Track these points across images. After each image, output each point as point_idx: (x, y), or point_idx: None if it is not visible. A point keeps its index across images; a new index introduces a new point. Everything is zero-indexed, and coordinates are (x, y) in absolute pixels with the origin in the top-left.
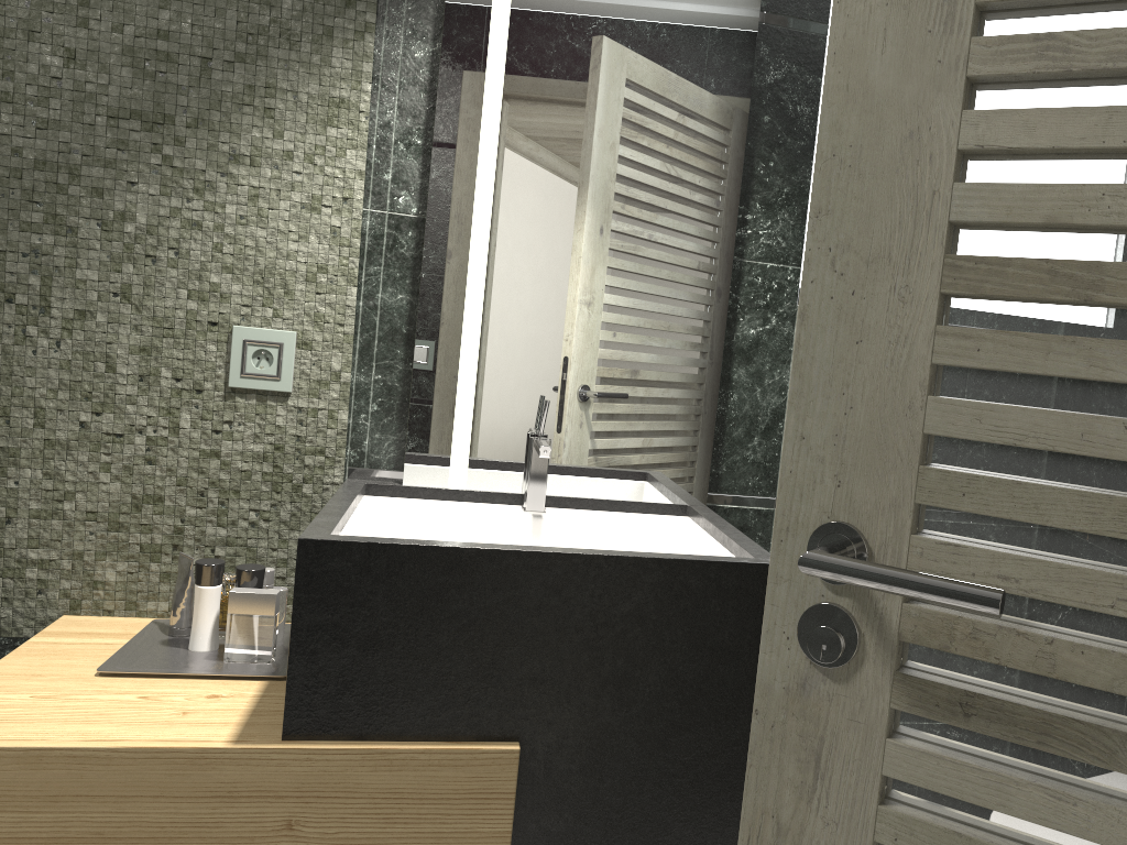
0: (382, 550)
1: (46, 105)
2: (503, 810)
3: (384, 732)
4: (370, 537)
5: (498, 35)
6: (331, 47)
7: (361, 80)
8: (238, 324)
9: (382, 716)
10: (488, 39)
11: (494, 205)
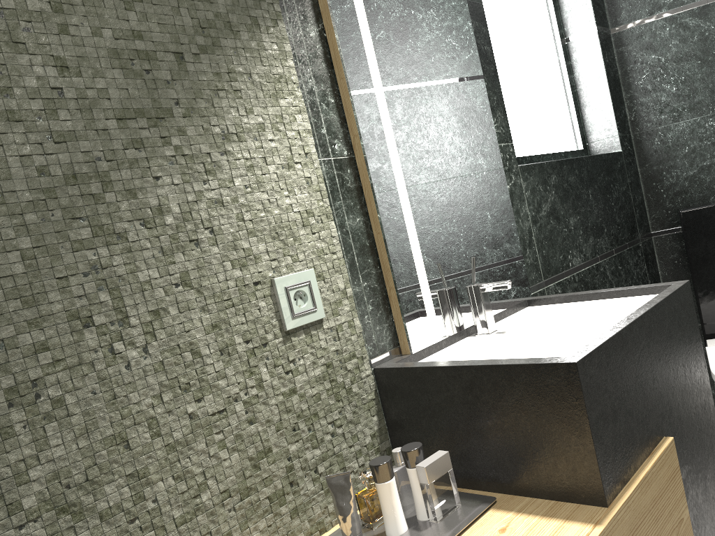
0: (602, 349)
1: (56, 117)
2: (679, 478)
3: (632, 468)
4: (583, 348)
5: (360, 14)
6: (261, 34)
7: (287, 58)
8: (273, 276)
9: (629, 459)
10: (357, 17)
11: (395, 136)
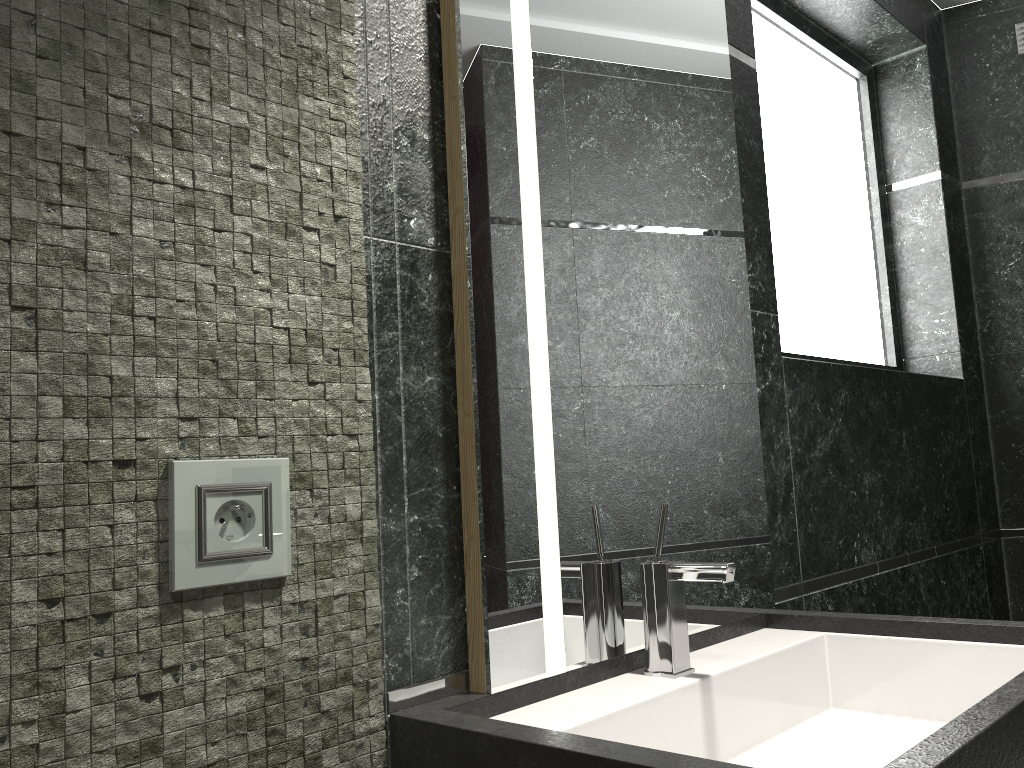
0: None
1: None
2: None
3: None
4: (894, 764)
5: None
6: None
7: (341, 27)
8: (176, 457)
9: None
10: None
11: (543, 232)
